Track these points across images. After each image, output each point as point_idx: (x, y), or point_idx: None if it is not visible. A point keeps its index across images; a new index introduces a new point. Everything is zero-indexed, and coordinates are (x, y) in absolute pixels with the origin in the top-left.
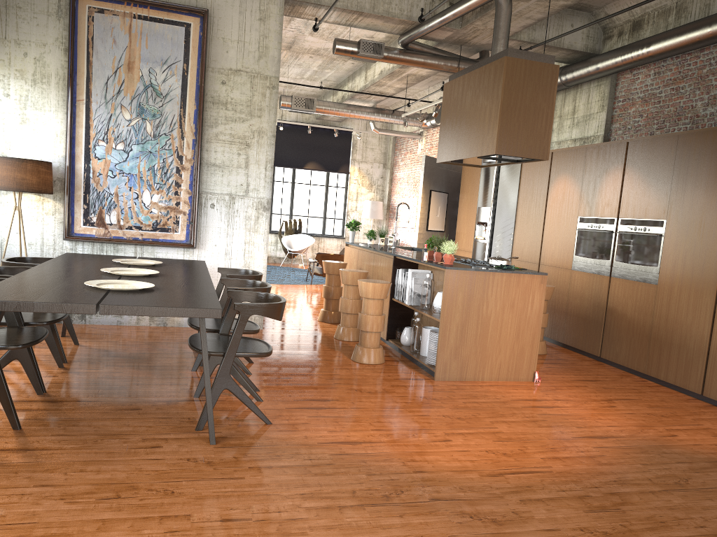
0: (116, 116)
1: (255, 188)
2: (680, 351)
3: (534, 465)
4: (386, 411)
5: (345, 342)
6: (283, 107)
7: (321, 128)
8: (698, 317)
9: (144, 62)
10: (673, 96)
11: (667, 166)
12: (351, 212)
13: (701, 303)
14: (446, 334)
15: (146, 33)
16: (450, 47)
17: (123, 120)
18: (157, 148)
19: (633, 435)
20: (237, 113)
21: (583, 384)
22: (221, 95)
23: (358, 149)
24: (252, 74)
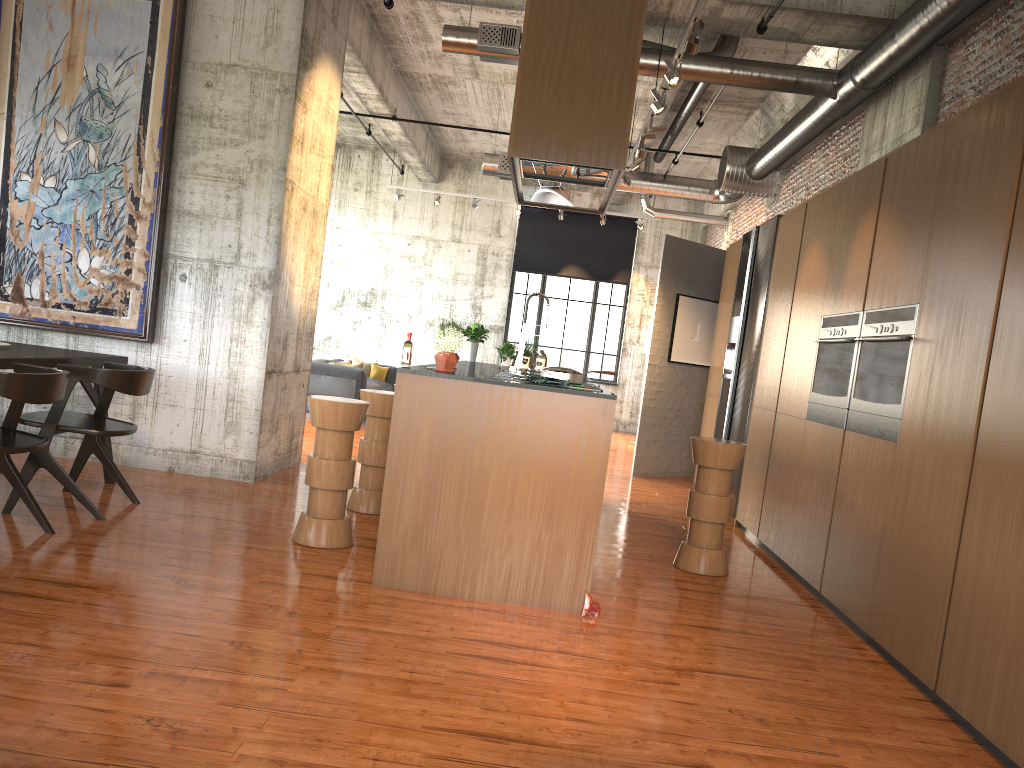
0: (47, 137)
1: (252, 252)
2: (913, 588)
3: (187, 767)
4: (136, 618)
5: (352, 513)
6: (486, 171)
7: (587, 214)
8: (943, 512)
9: (91, 56)
10: (1019, 70)
11: (929, 191)
12: (629, 344)
13: (949, 480)
14: (396, 498)
15: (96, 12)
16: (650, 32)
17: (57, 143)
18: (102, 186)
19: (589, 748)
20: (228, 132)
21: (689, 635)
22: (204, 104)
23: (647, 248)
24: (253, 70)
